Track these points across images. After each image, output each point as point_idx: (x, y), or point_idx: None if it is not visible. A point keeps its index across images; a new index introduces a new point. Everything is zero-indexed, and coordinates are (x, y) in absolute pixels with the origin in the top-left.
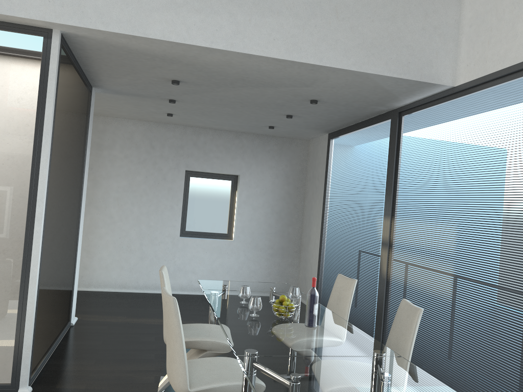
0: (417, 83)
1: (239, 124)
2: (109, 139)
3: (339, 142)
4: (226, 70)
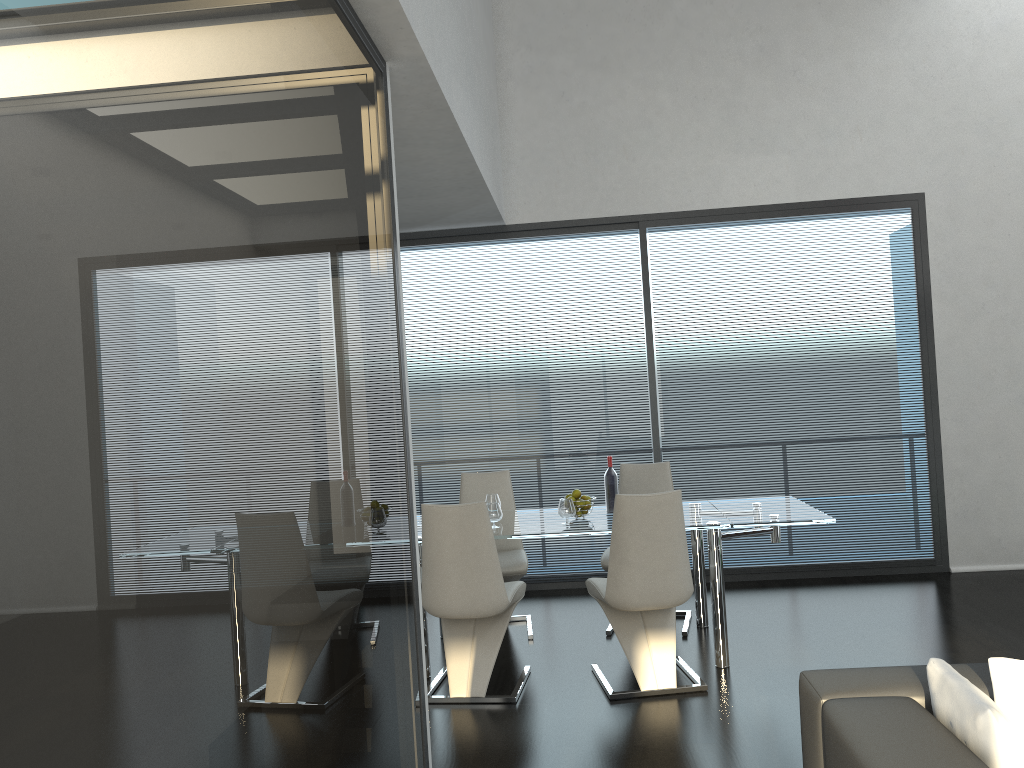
0: (489, 217)
1: None
2: None
3: None
4: None
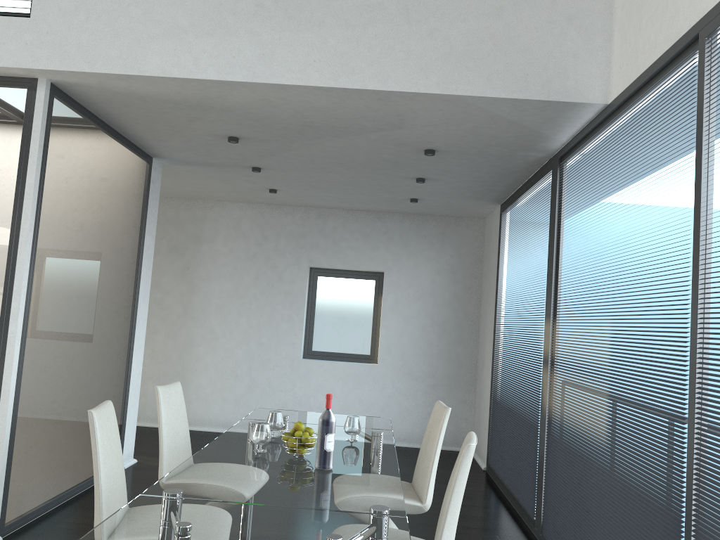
0: (546, 105)
1: (371, 199)
2: (210, 229)
3: (510, 215)
4: (275, 114)
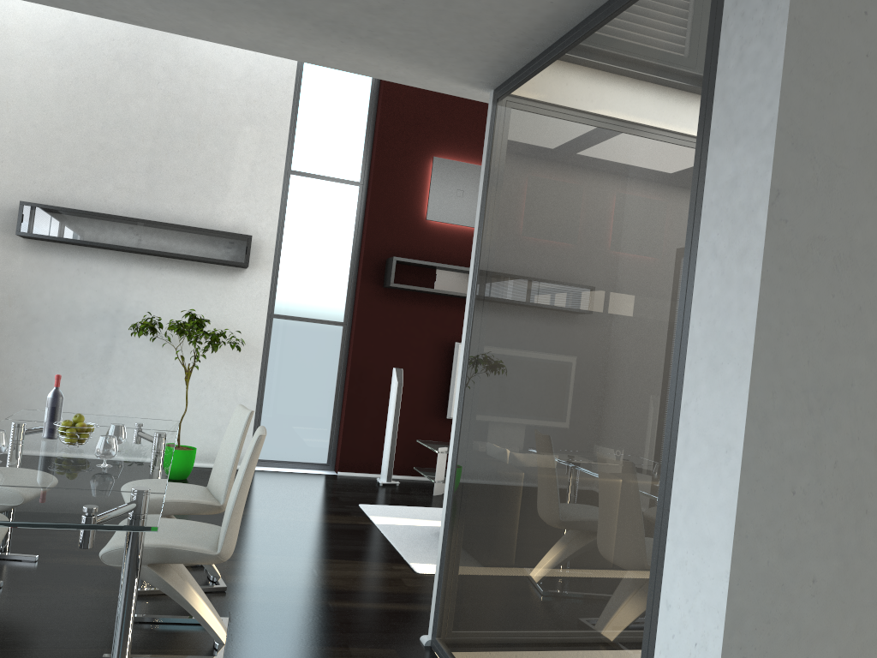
0: None
1: None
2: None
3: None
4: None
